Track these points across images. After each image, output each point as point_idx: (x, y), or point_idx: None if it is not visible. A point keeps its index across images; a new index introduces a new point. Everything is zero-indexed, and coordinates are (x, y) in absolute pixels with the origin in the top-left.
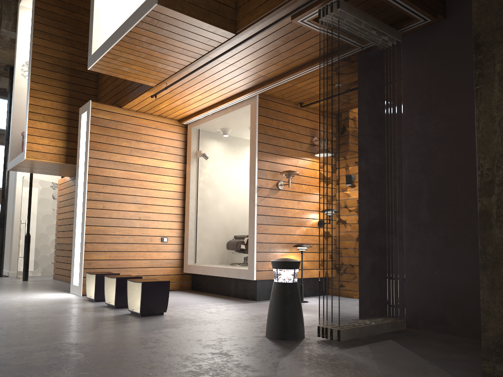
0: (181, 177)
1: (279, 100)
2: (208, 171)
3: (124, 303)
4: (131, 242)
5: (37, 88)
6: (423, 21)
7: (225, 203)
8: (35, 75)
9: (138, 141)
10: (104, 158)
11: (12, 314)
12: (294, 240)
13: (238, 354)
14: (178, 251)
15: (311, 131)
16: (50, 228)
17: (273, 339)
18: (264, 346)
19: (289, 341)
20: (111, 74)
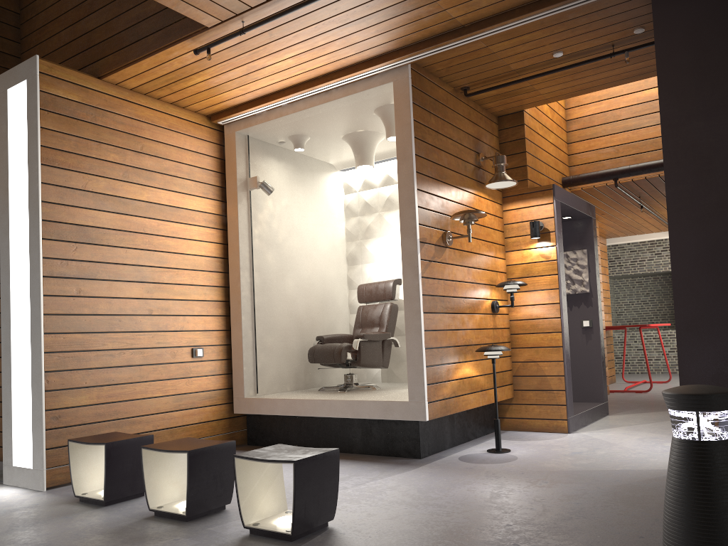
0: (217, 228)
1: (436, 79)
2: (266, 217)
3: (205, 506)
4: (138, 363)
5: None
6: None
7: (296, 277)
8: None
9: (139, 153)
10: (75, 186)
11: None
12: (468, 339)
13: None
14: (221, 373)
15: (475, 142)
16: None
17: None
18: None
19: None
20: None
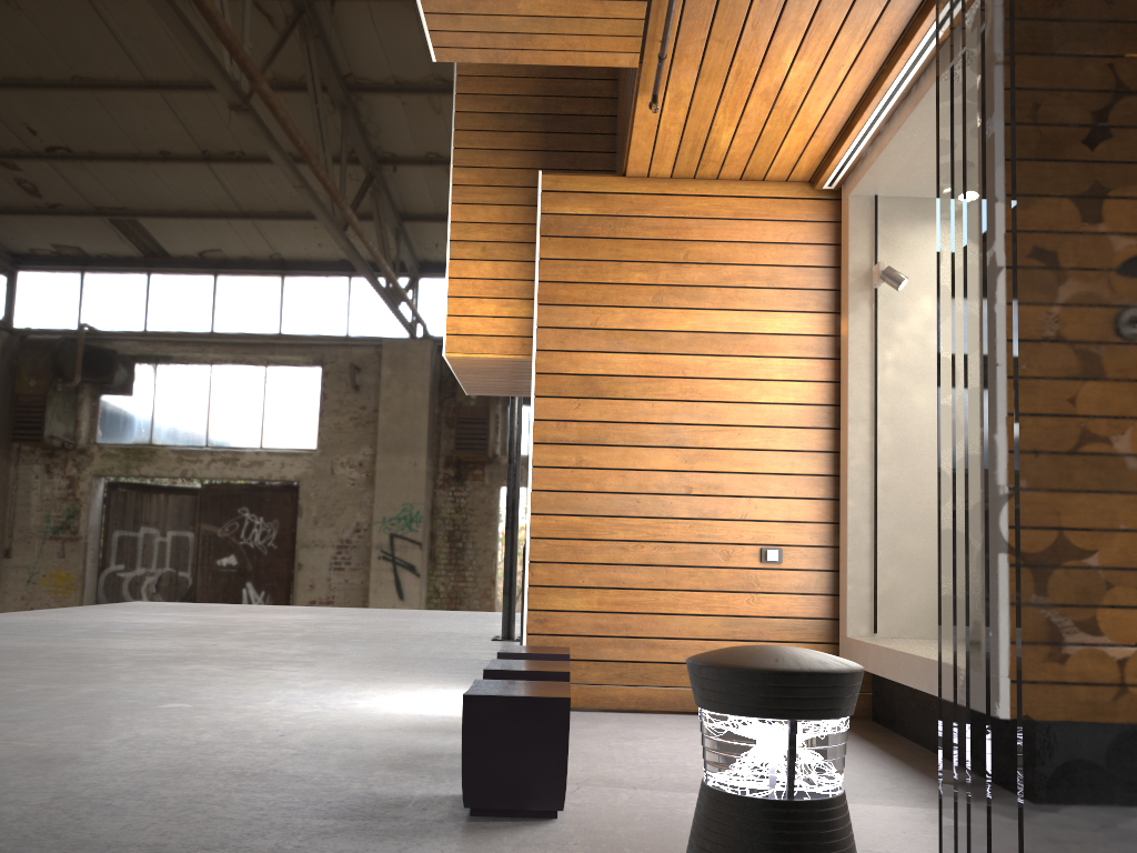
0: (824, 358)
1: None
2: (916, 328)
3: None
4: (663, 563)
5: (467, 181)
6: None
7: None
8: (462, 150)
9: (680, 264)
10: (580, 325)
11: (217, 752)
12: None
13: None
14: (819, 593)
15: None
16: None
17: None
18: None
19: None
20: (497, 58)
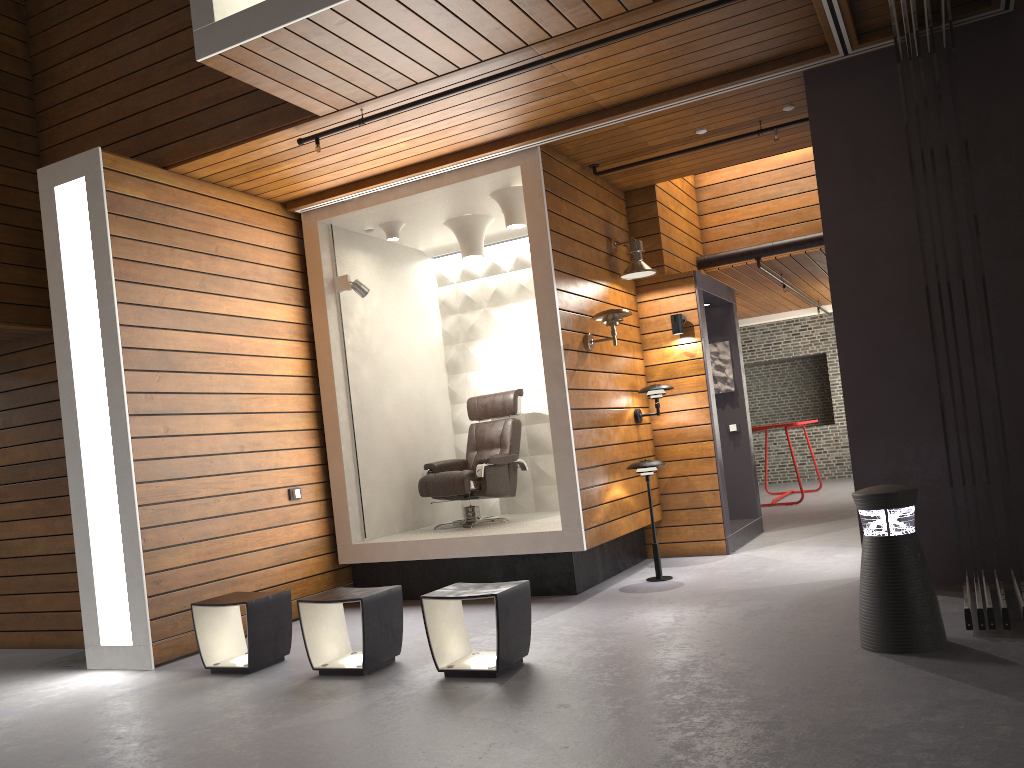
0: (302, 341)
1: (564, 158)
2: (358, 323)
3: (379, 658)
4: (234, 512)
5: None
6: (999, 11)
7: (394, 394)
8: None
9: (214, 256)
10: (151, 303)
11: (163, 755)
12: (615, 455)
13: (981, 695)
14: (321, 517)
15: (605, 225)
16: None
17: (912, 654)
18: (954, 670)
19: (948, 651)
20: (247, 78)
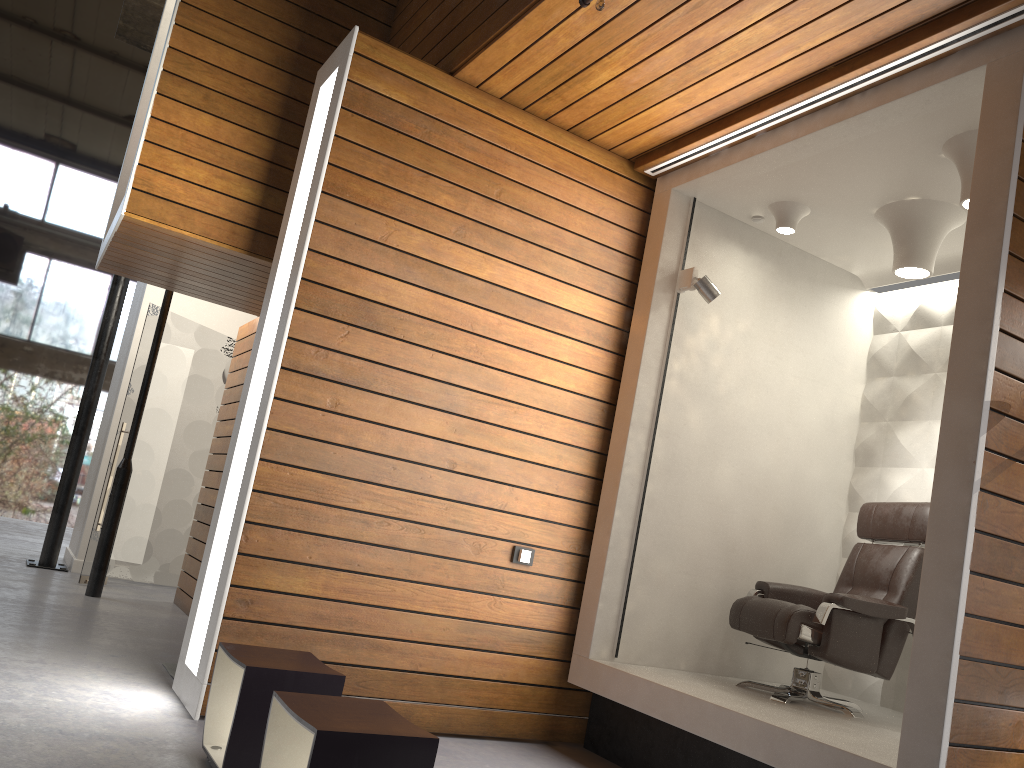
0: (608, 350)
1: None
2: (702, 345)
3: None
4: (408, 548)
5: (202, 5)
6: None
7: (740, 464)
8: None
9: (491, 201)
10: (369, 235)
11: None
12: None
13: None
14: (559, 604)
15: None
16: (199, 460)
17: None
18: None
19: None
20: None
